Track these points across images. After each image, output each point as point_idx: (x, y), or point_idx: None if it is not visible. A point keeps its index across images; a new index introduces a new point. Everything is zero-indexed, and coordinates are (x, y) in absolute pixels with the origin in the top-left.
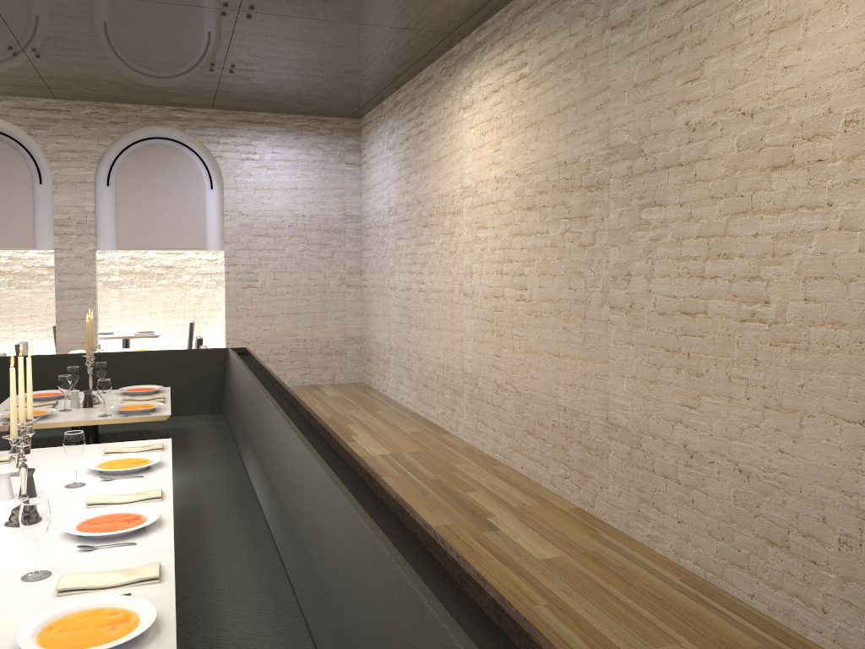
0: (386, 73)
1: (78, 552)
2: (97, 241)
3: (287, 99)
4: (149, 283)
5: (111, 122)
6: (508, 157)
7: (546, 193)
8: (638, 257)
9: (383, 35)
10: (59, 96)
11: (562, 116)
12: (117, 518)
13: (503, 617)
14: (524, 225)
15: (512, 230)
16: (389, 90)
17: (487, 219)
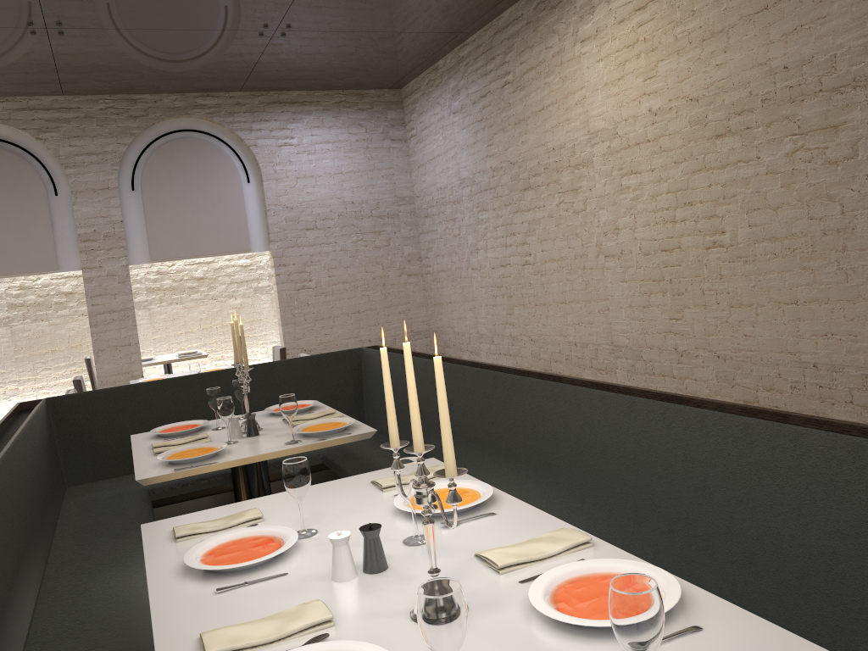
0: (460, 20)
1: None
2: (128, 254)
3: (331, 69)
4: (181, 299)
5: (130, 116)
6: (673, 82)
7: (752, 112)
8: None
9: None
10: (68, 91)
11: (773, 12)
12: (597, 585)
13: None
14: (711, 157)
15: (688, 167)
16: (451, 45)
17: (640, 161)
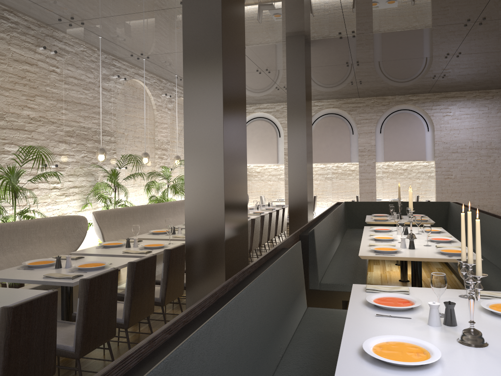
0: None
1: (434, 243)
2: (375, 158)
3: (468, 84)
4: (395, 177)
5: (382, 105)
6: None
7: None
8: None
9: None
10: (361, 96)
11: None
12: (441, 239)
13: None
14: None
15: None
16: None
17: None
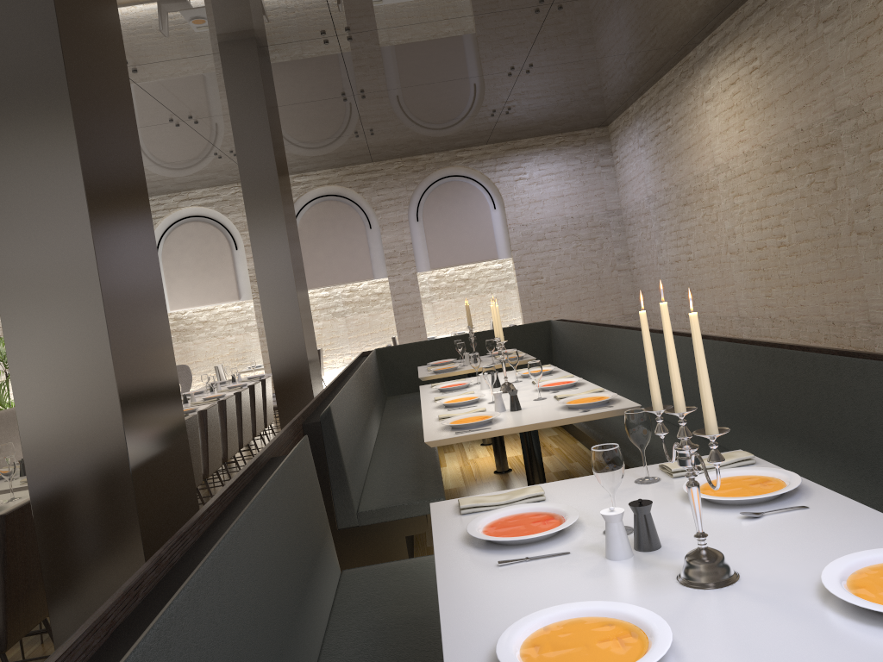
0: (631, 85)
1: (550, 393)
2: (416, 265)
3: (547, 124)
4: (453, 295)
5: (413, 171)
6: (752, 134)
7: (790, 157)
8: (872, 190)
9: (629, 59)
10: (375, 160)
11: (793, 94)
12: (559, 383)
13: (794, 348)
14: (774, 185)
15: (765, 192)
16: (634, 98)
17: (741, 187)
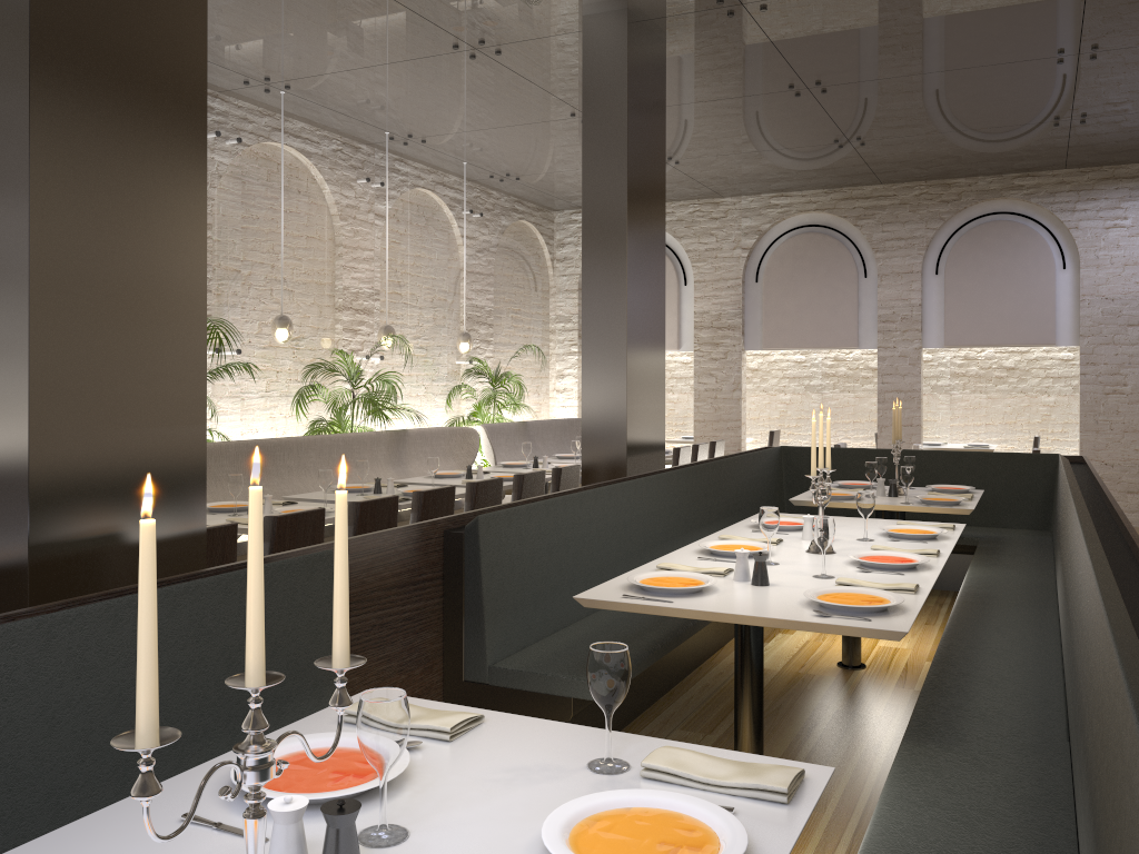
0: None
1: (856, 571)
2: (923, 337)
3: None
4: (985, 388)
5: (941, 201)
6: None
7: None
8: None
9: None
10: (885, 181)
11: None
12: (893, 558)
13: None
14: None
15: None
16: None
17: None
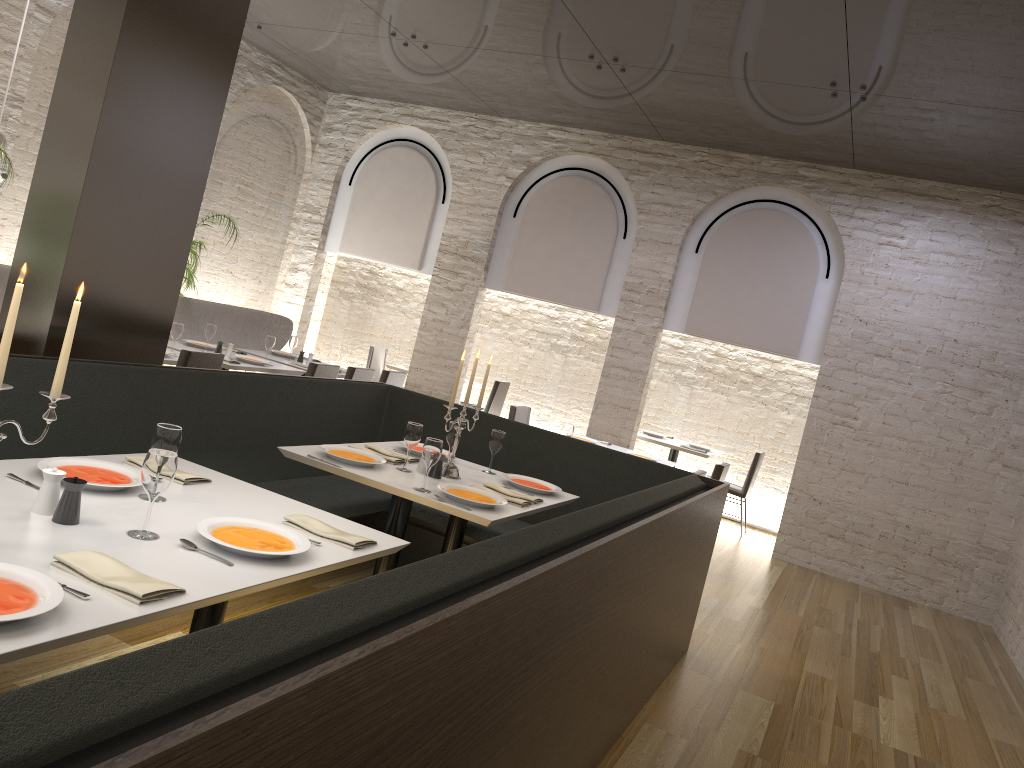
0: None
1: None
2: (665, 317)
3: (962, 156)
4: (728, 390)
5: (720, 174)
6: None
7: None
8: None
9: None
10: (666, 137)
11: None
12: None
13: None
14: None
15: None
16: None
17: None
